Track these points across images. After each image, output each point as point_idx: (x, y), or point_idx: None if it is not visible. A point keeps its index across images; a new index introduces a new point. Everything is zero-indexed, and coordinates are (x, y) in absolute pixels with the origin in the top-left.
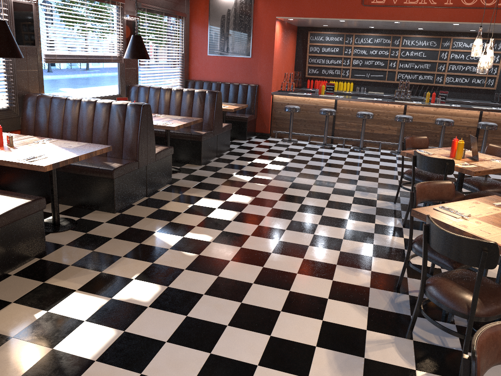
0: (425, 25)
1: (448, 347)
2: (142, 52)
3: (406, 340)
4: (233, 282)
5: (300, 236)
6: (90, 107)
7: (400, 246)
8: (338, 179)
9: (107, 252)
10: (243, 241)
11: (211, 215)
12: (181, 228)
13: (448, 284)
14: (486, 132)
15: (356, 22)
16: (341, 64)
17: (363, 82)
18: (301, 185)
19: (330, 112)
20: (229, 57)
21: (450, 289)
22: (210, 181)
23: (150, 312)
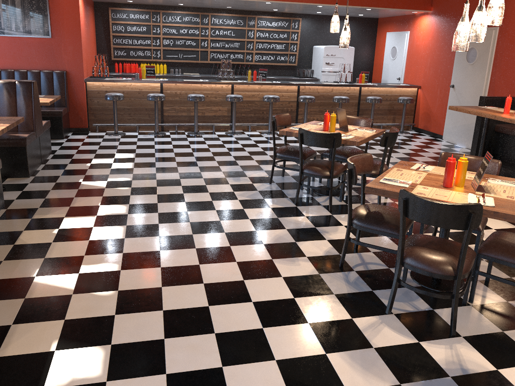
0: (238, 3)
1: (422, 310)
2: None
3: (389, 316)
4: (187, 312)
5: (213, 237)
6: None
7: (310, 225)
8: (200, 168)
9: None
10: (158, 259)
11: (92, 237)
12: (68, 263)
13: (426, 252)
14: (307, 105)
15: None
16: (150, 44)
17: (177, 63)
18: (168, 181)
19: (159, 98)
20: (20, 37)
21: (431, 255)
22: (57, 195)
23: None
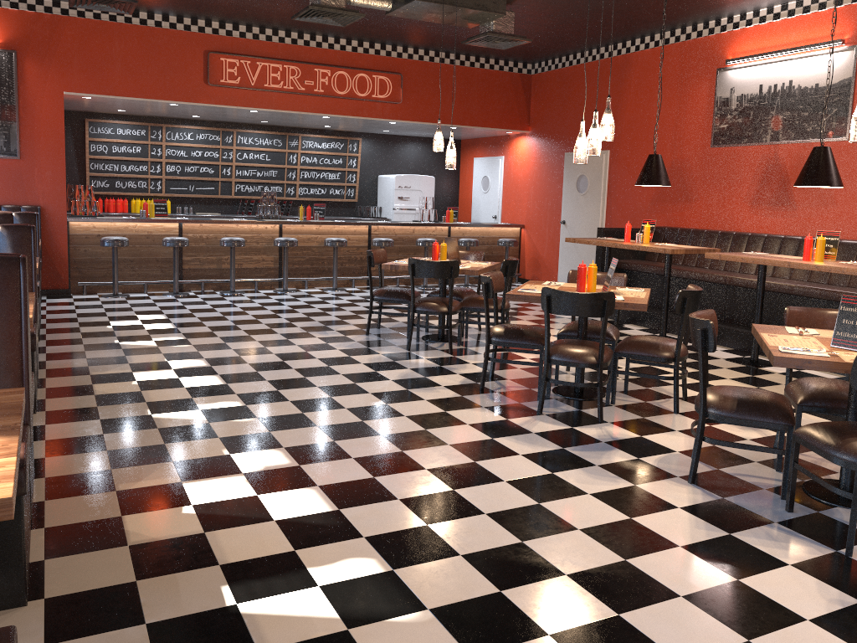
0: (282, 117)
1: (570, 411)
2: None
3: (541, 415)
4: (343, 425)
5: (331, 378)
6: None
7: (434, 364)
8: (267, 325)
9: (132, 446)
10: (281, 395)
11: (187, 384)
12: (179, 404)
13: (569, 346)
14: None
15: (192, 107)
16: (147, 172)
17: (185, 198)
18: (237, 338)
19: (182, 242)
20: None
21: (574, 348)
22: (101, 355)
23: (311, 467)
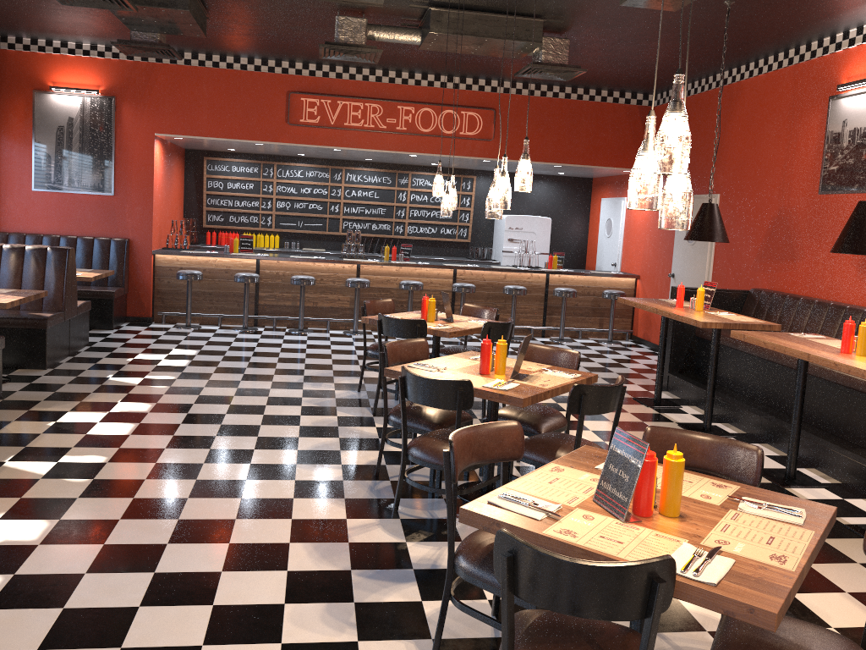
0: (375, 155)
1: (438, 518)
2: None
3: (393, 520)
4: (159, 501)
5: (239, 440)
6: None
7: (374, 435)
8: (276, 370)
9: None
10: (157, 455)
11: (92, 431)
12: (50, 453)
13: (430, 441)
14: (463, 297)
15: (280, 146)
16: (259, 207)
17: (294, 233)
18: (223, 382)
19: (251, 278)
20: (73, 193)
21: (433, 444)
22: (72, 390)
23: (45, 549)
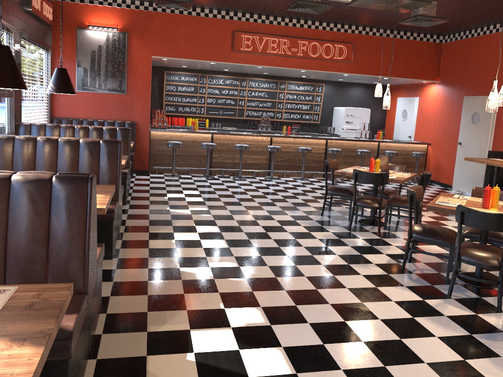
0: (276, 71)
1: (473, 297)
2: (71, 86)
3: (450, 299)
4: (303, 292)
5: (296, 249)
6: (52, 146)
7: (367, 244)
8: (258, 203)
9: (163, 293)
10: (262, 260)
11: (204, 245)
12: (197, 261)
13: (476, 250)
14: (334, 156)
15: (223, 65)
16: (196, 102)
17: (217, 118)
18: (239, 211)
19: (212, 146)
20: (101, 93)
21: (480, 253)
22: (157, 218)
23: (278, 328)
